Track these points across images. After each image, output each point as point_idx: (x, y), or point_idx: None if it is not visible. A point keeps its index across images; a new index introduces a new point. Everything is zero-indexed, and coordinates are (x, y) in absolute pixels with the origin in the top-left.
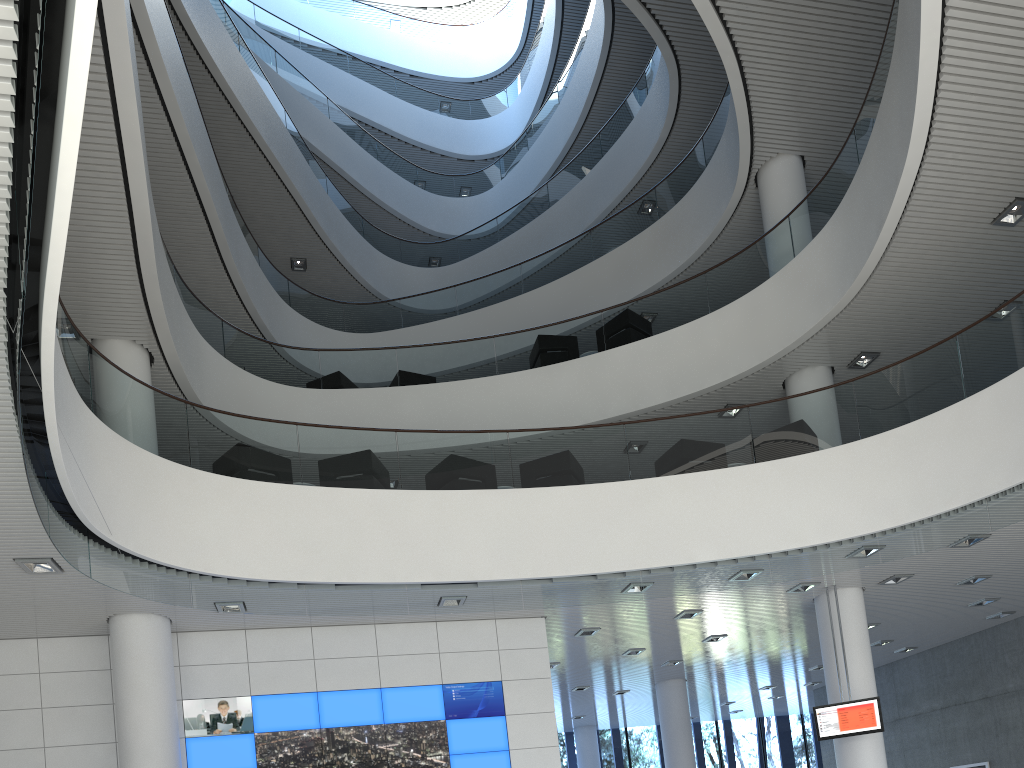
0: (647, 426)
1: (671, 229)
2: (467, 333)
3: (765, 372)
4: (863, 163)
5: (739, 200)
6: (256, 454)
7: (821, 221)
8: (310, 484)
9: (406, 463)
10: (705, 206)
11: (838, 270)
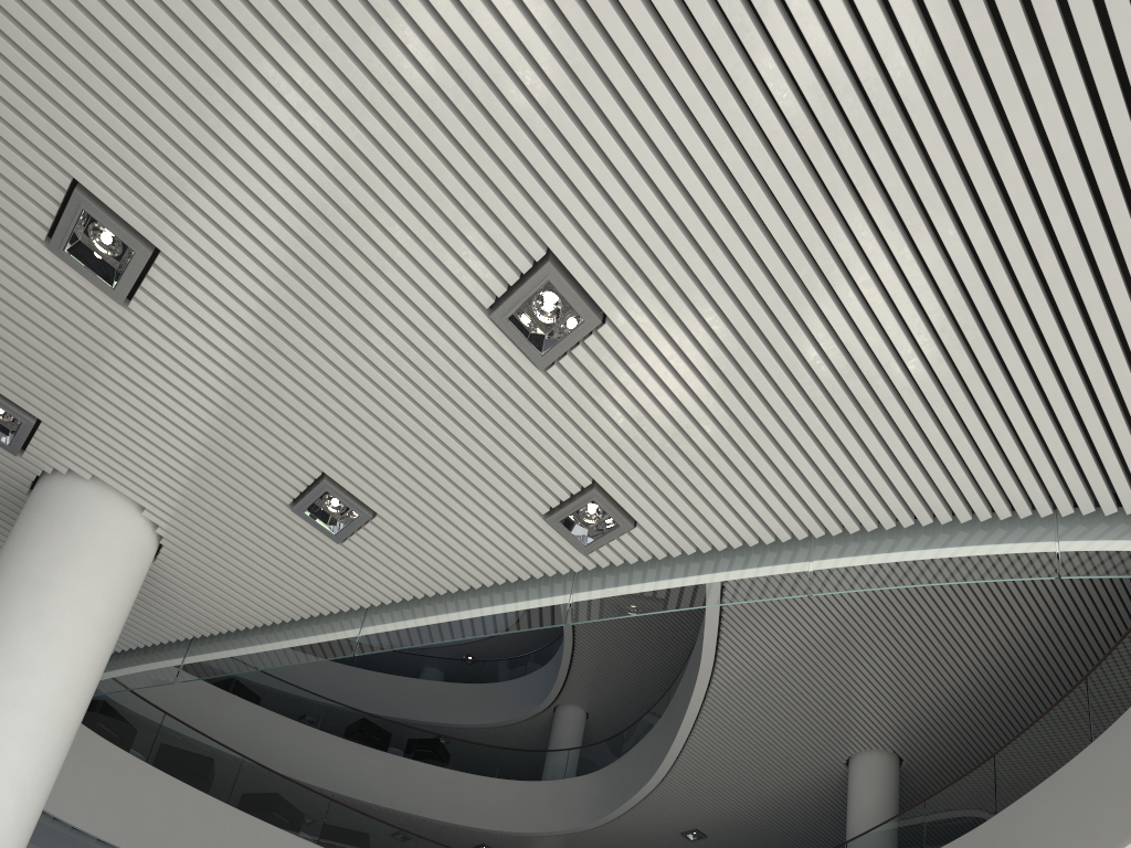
0: (434, 846)
1: (486, 695)
2: (293, 667)
3: (519, 838)
4: (624, 757)
5: (539, 711)
6: (120, 720)
7: (588, 767)
8: (153, 764)
9: (241, 785)
10: (515, 698)
11: (589, 806)
